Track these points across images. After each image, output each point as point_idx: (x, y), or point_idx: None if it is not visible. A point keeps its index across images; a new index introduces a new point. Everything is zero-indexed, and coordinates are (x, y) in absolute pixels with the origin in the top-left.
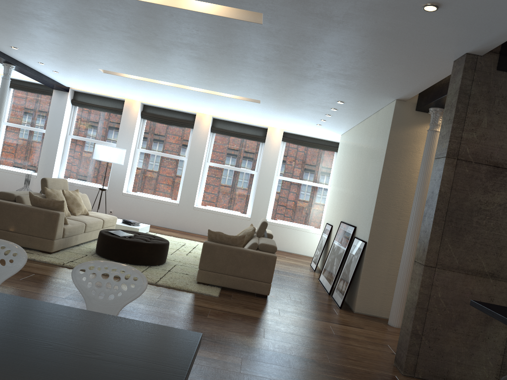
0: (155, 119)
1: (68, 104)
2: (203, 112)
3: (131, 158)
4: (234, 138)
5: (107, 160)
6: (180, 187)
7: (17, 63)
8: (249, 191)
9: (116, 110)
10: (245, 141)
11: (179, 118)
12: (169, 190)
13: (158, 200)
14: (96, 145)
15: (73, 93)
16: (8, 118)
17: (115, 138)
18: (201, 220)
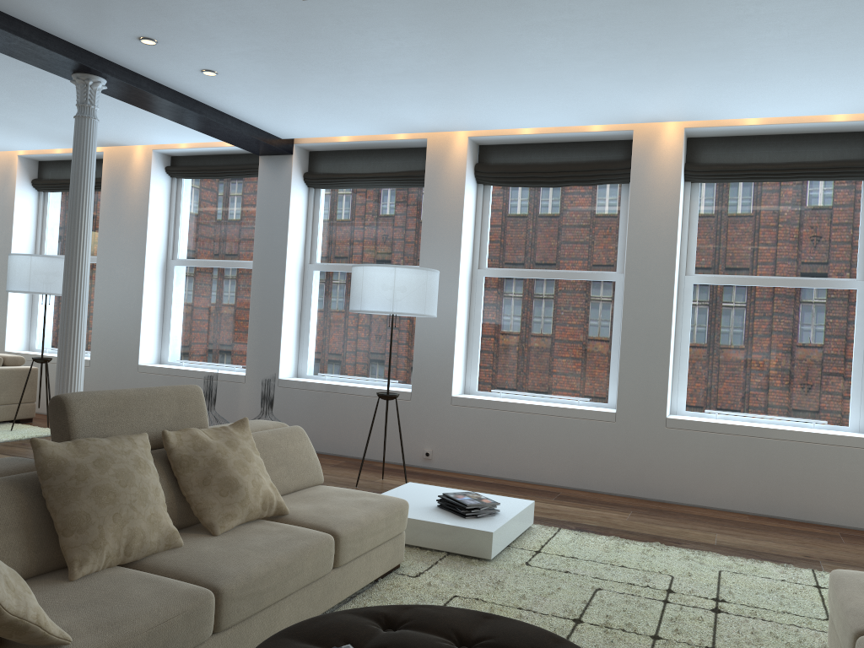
0: (515, 178)
1: (296, 186)
2: (656, 114)
3: (465, 297)
4: (767, 185)
5: (384, 309)
6: (614, 361)
7: (103, 66)
8: (847, 348)
9: (410, 176)
10: (806, 189)
11: (582, 161)
12: (580, 376)
13: (552, 409)
14: (352, 269)
15: (307, 158)
16: (182, 250)
17: (417, 253)
18: (695, 461)
